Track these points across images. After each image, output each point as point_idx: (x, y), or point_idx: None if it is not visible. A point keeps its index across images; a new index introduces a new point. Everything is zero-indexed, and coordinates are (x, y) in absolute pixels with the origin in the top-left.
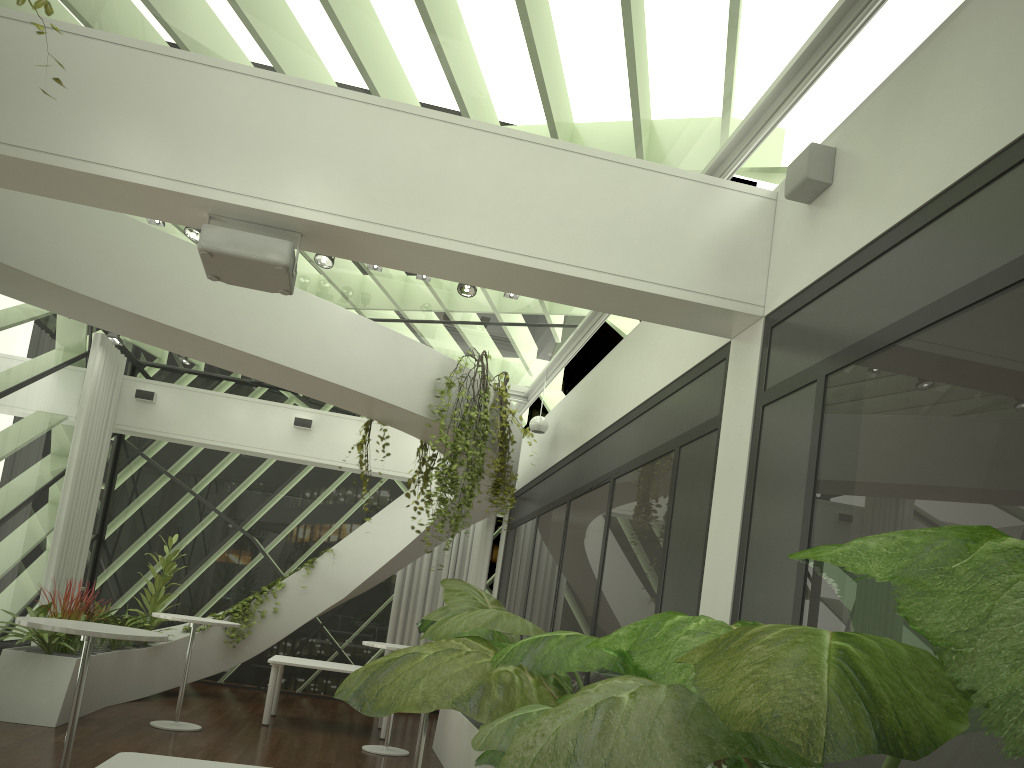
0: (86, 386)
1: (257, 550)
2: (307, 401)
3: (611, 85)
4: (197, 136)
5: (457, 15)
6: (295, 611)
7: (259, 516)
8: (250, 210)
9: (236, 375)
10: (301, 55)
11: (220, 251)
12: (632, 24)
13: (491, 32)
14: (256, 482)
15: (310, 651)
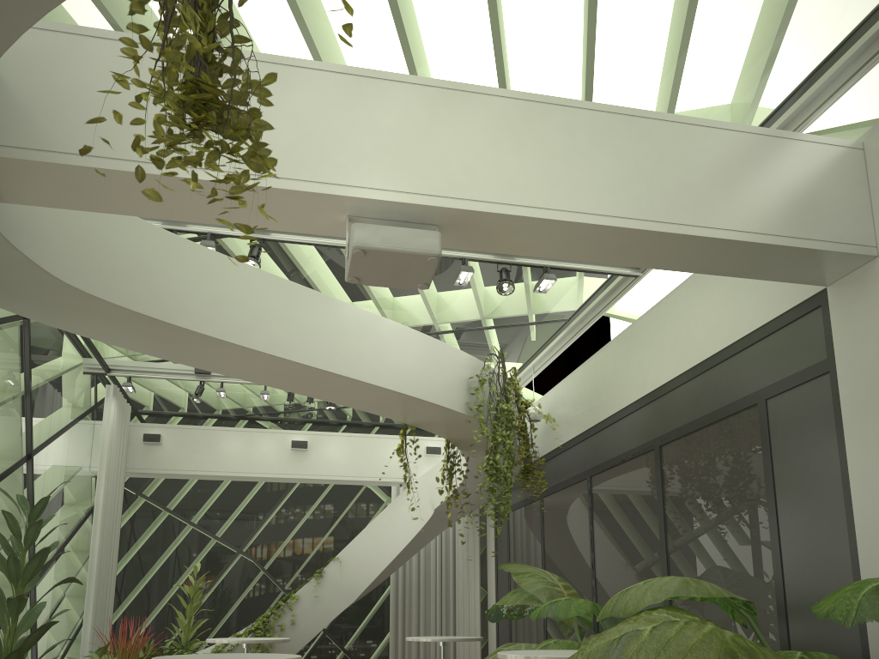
0: (104, 435)
1: (259, 569)
2: (287, 427)
3: (673, 70)
4: (337, 139)
5: (543, 13)
6: (311, 620)
7: (257, 537)
8: (396, 205)
9: (222, 412)
10: None
11: (375, 247)
12: (715, 2)
13: (572, 27)
14: (250, 506)
15: (319, 656)
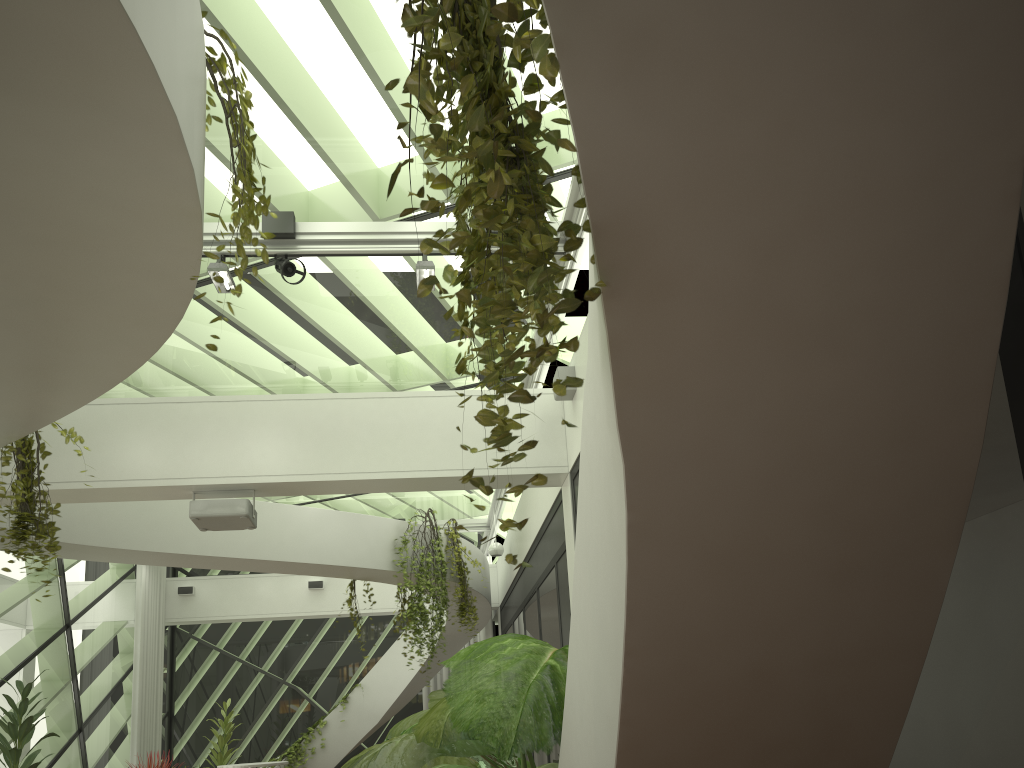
0: (138, 595)
1: (301, 697)
2: None
3: (444, 337)
4: (177, 447)
5: (329, 325)
6: (339, 742)
7: (298, 668)
8: (218, 485)
9: None
10: (239, 362)
11: (203, 515)
12: (440, 308)
13: (354, 328)
14: (290, 639)
15: None
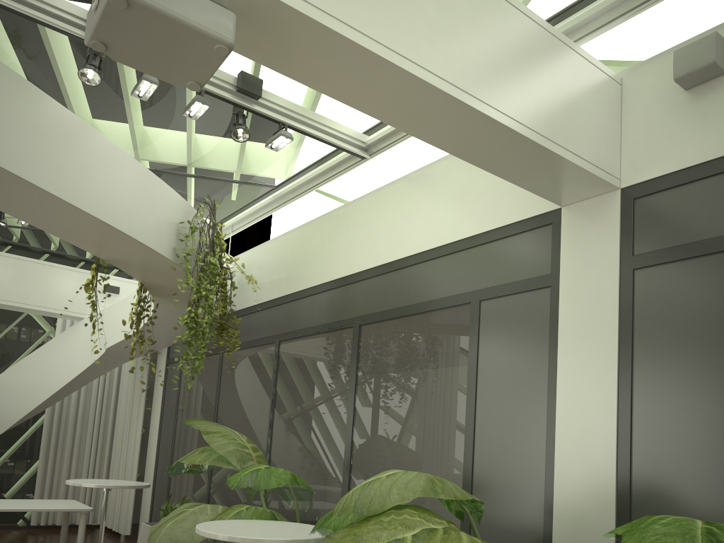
0: None
1: None
2: None
3: None
4: None
5: None
6: None
7: None
8: None
9: None
10: None
11: (145, 2)
12: None
13: None
14: None
15: None
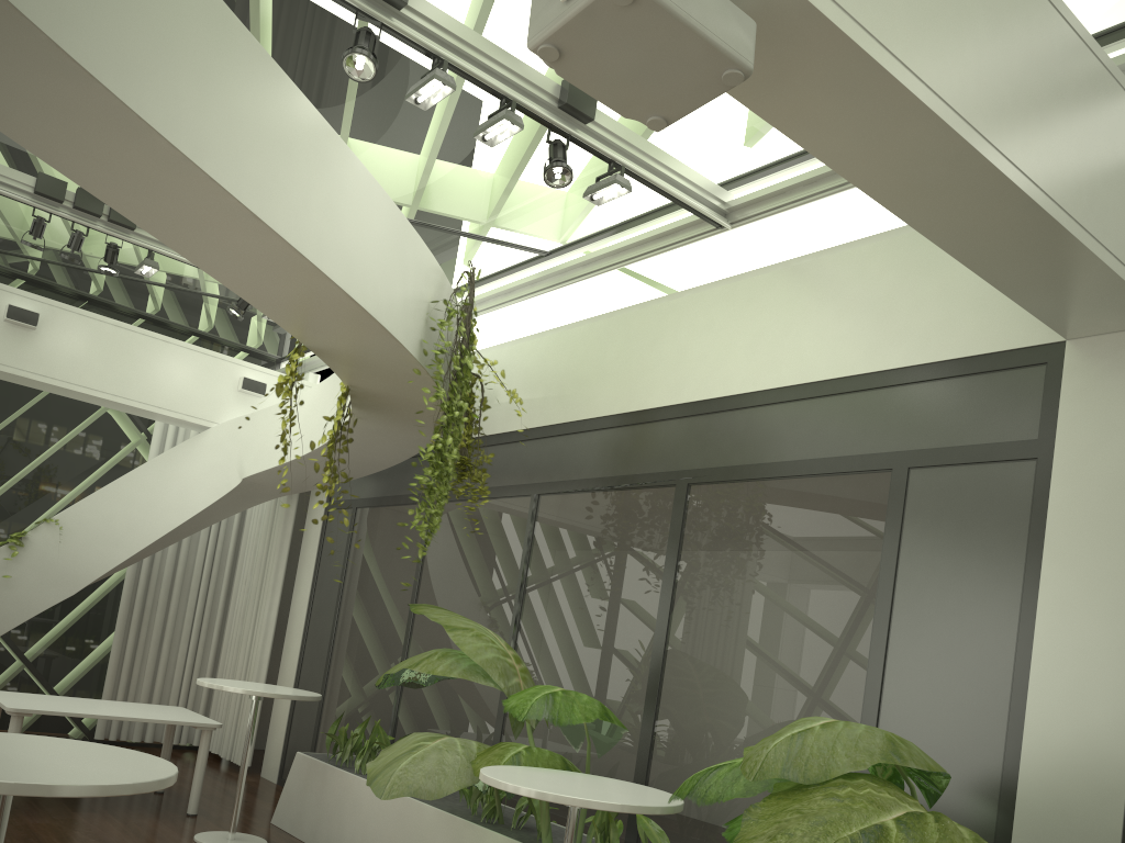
0: None
1: None
2: None
3: None
4: None
5: None
6: None
7: None
8: None
9: None
10: None
11: None
12: None
13: None
14: None
15: None
